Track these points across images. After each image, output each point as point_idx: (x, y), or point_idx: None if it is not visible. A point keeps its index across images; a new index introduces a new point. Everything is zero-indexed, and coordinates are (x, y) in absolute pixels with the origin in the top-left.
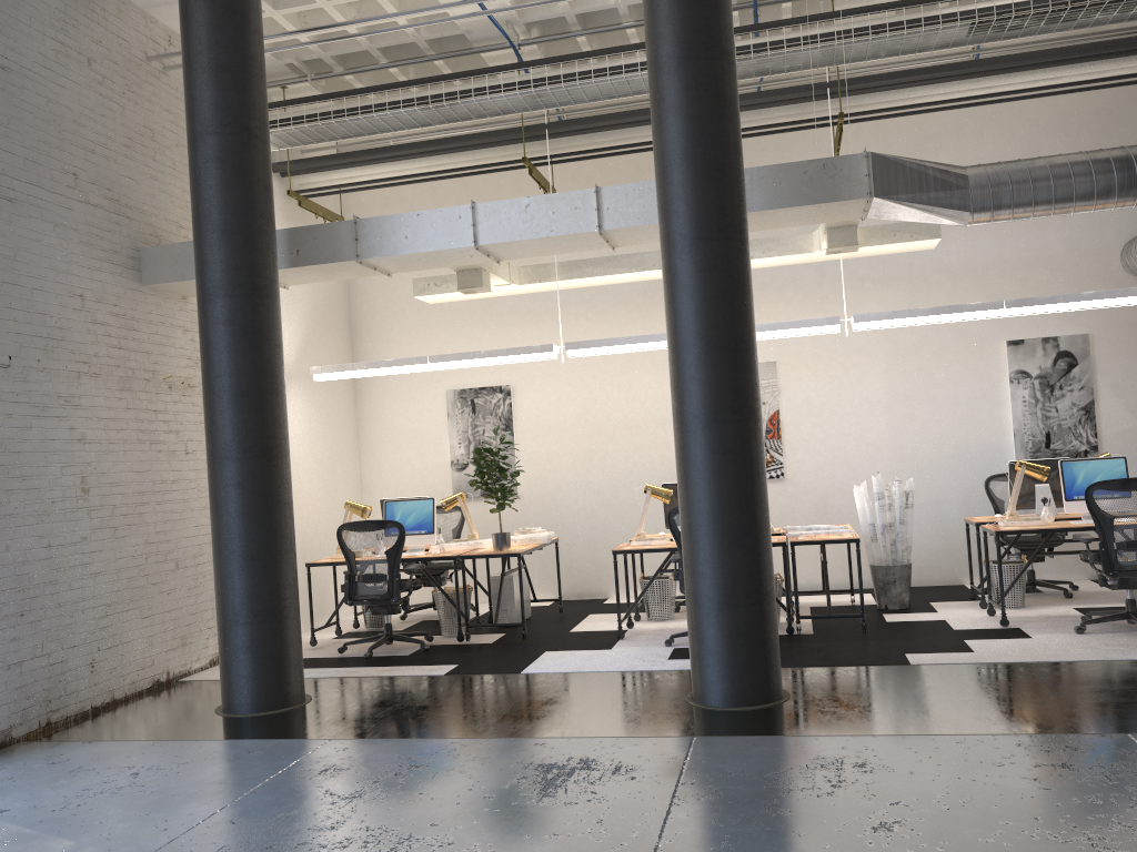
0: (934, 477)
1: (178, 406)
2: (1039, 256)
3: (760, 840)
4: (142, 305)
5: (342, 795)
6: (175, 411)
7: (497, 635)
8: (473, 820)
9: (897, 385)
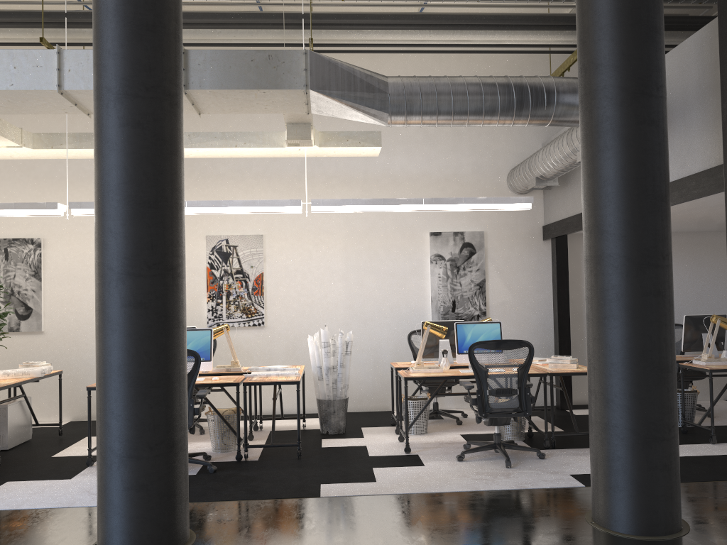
0: (375, 330)
1: None
2: (455, 173)
3: None
4: None
5: None
6: None
7: None
8: None
9: (352, 259)
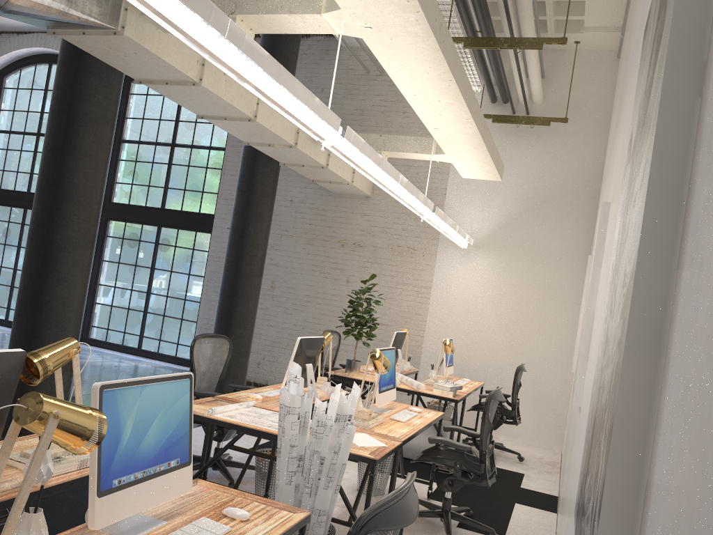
0: None
1: (346, 256)
2: None
3: None
4: (331, 203)
5: None
6: (344, 258)
7: None
8: None
9: None
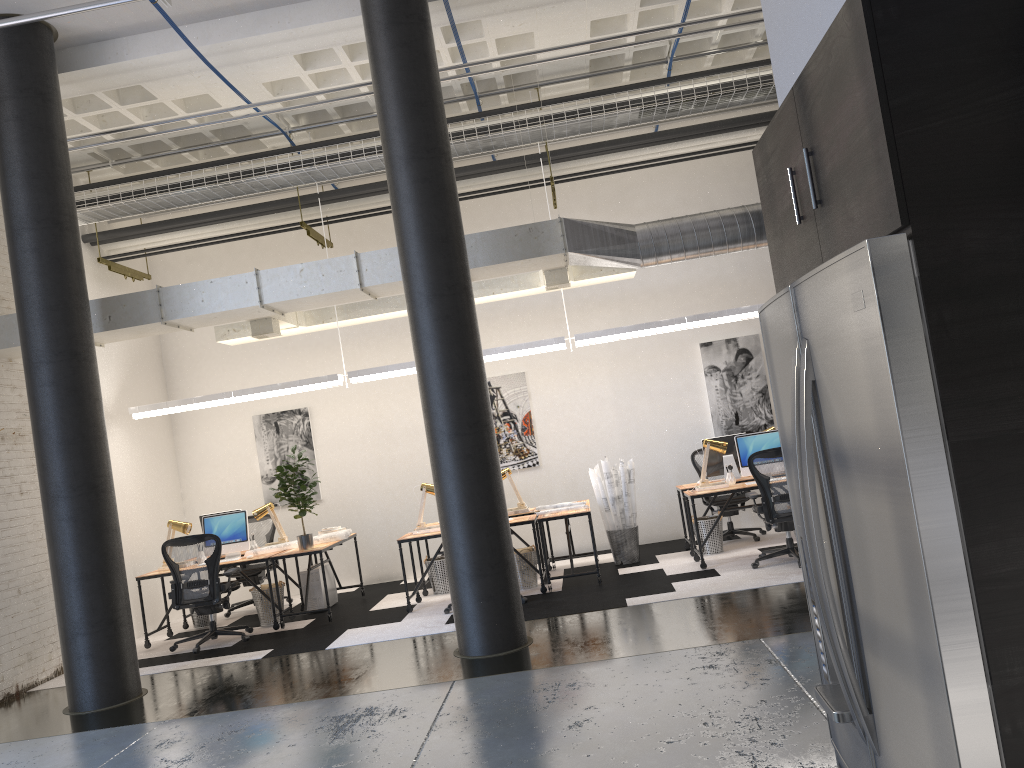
0: (655, 455)
1: (11, 454)
2: (718, 276)
3: (489, 745)
4: None
5: (175, 760)
6: (9, 458)
7: (309, 620)
8: (279, 763)
9: (621, 384)
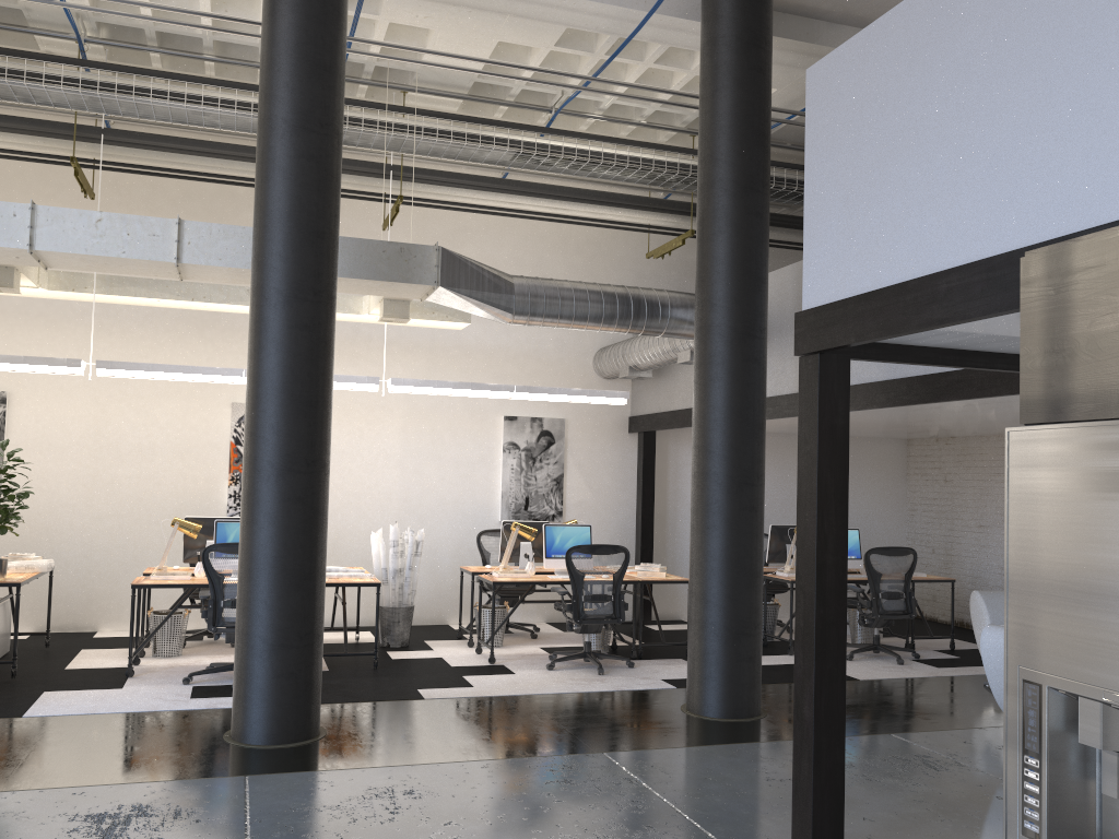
0: (434, 528)
1: None
2: (536, 349)
3: None
4: None
5: None
6: None
7: None
8: None
9: (412, 442)
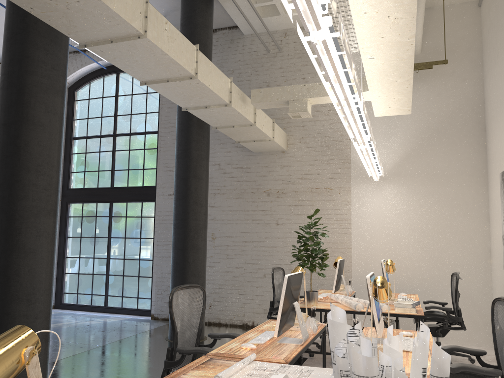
0: None
1: (273, 203)
2: None
3: None
4: (253, 161)
5: None
6: (271, 205)
7: None
8: None
9: None
